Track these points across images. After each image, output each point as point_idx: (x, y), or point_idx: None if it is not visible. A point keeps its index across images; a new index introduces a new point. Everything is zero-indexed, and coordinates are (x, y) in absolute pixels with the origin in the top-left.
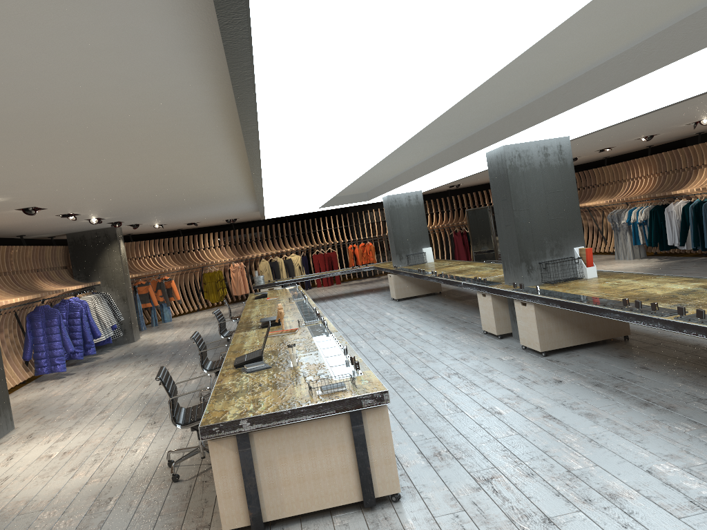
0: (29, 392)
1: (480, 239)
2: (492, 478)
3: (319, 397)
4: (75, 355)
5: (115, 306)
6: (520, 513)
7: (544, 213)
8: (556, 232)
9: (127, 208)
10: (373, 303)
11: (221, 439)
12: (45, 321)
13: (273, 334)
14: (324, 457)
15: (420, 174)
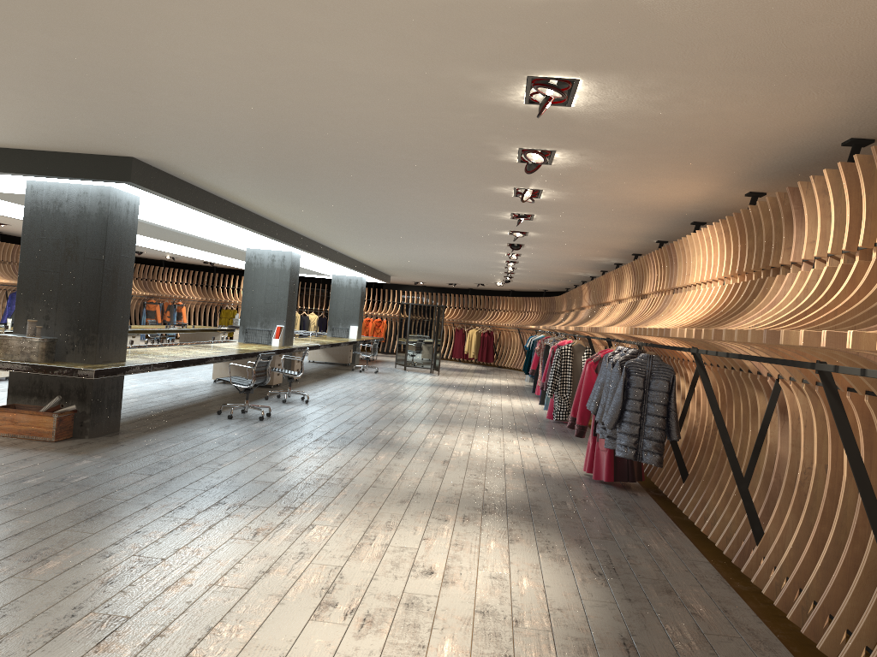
0: None
1: (403, 330)
2: None
3: None
4: None
5: None
6: (4, 389)
7: (262, 298)
8: (268, 312)
9: None
10: None
11: None
12: None
13: None
14: None
15: None
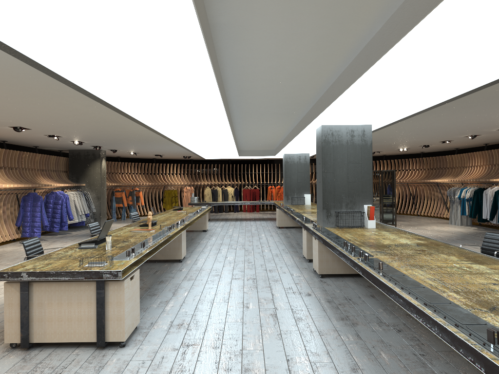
0: (11, 246)
1: None
2: (192, 345)
3: (81, 268)
4: (53, 229)
5: (91, 201)
6: (181, 368)
7: (345, 177)
8: (352, 191)
9: (92, 137)
10: (263, 227)
11: (13, 283)
12: (32, 202)
13: (135, 230)
14: (77, 308)
15: (289, 140)
